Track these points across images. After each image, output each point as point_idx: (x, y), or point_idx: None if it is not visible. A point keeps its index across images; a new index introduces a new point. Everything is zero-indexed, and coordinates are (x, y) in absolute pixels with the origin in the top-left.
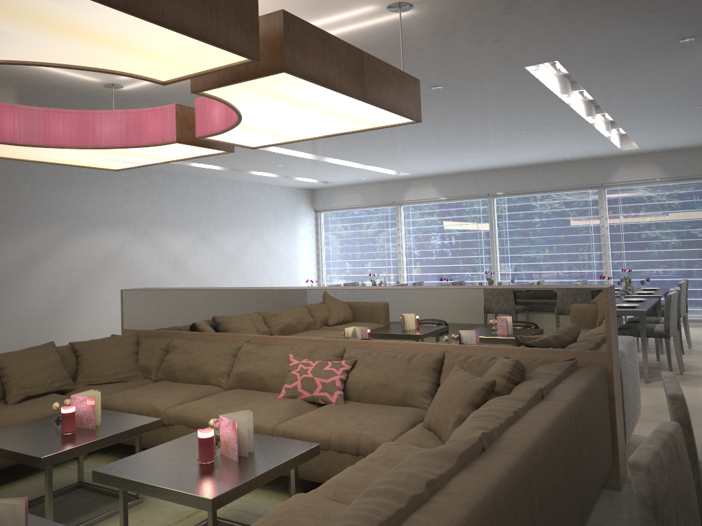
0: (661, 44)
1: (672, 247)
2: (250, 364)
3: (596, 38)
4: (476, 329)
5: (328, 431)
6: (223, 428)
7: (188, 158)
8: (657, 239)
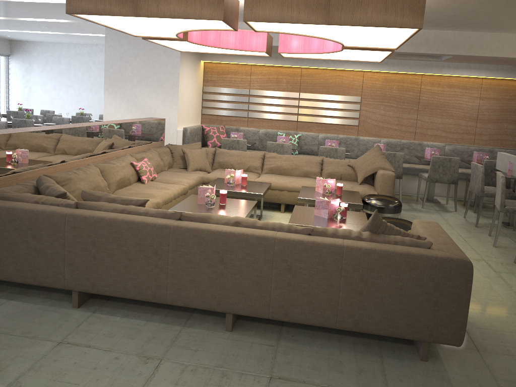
0: None
1: None
2: (121, 173)
3: None
4: (145, 138)
5: (193, 180)
6: (237, 174)
7: (118, 30)
8: None
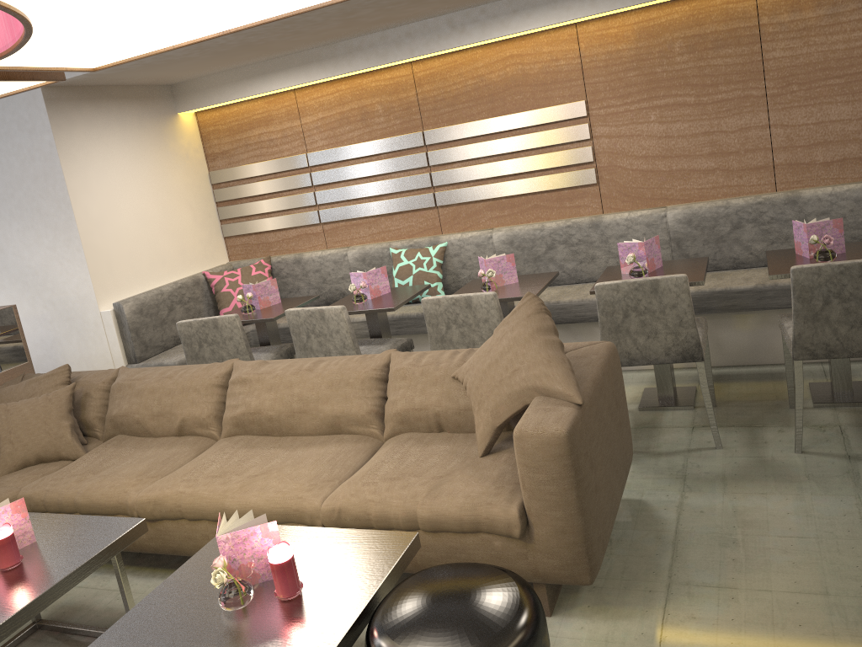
0: None
1: None
2: None
3: None
4: None
5: None
6: None
7: None
8: None
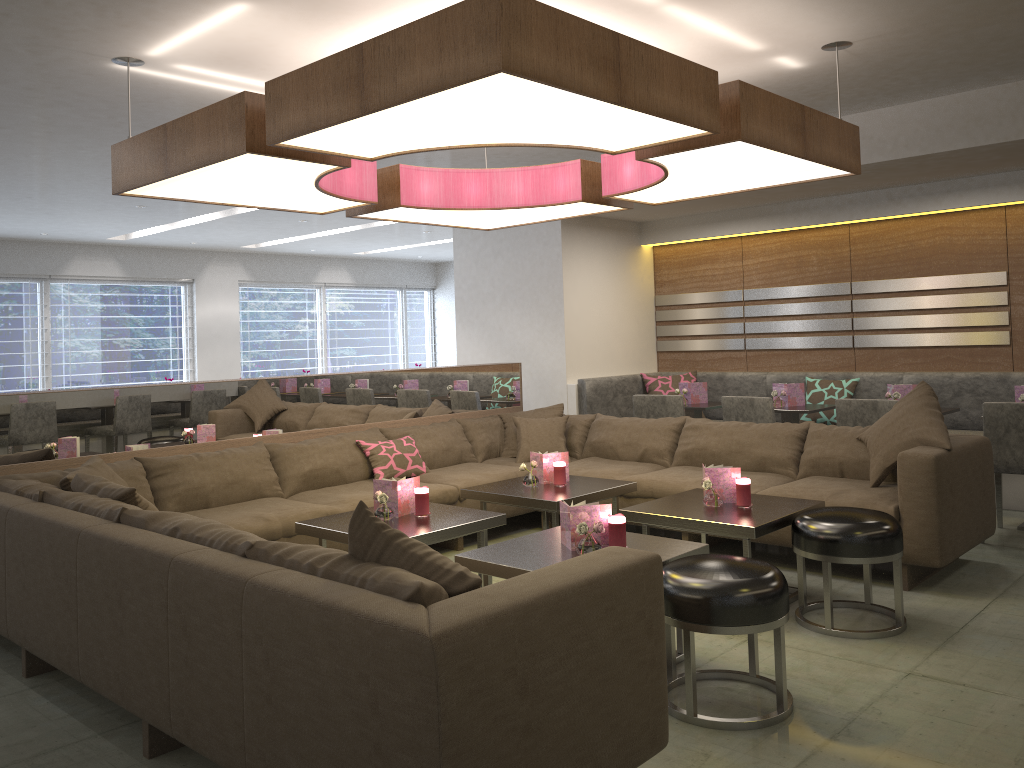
0: None
1: (122, 358)
2: (316, 460)
3: None
4: (453, 400)
5: (493, 478)
6: (549, 462)
7: (261, 207)
8: (107, 348)
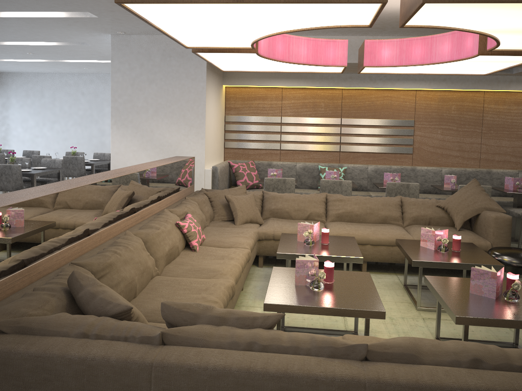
0: (117, 30)
1: None
2: (168, 241)
3: (137, 24)
4: (177, 184)
5: (251, 239)
6: (315, 229)
7: (171, 36)
8: None
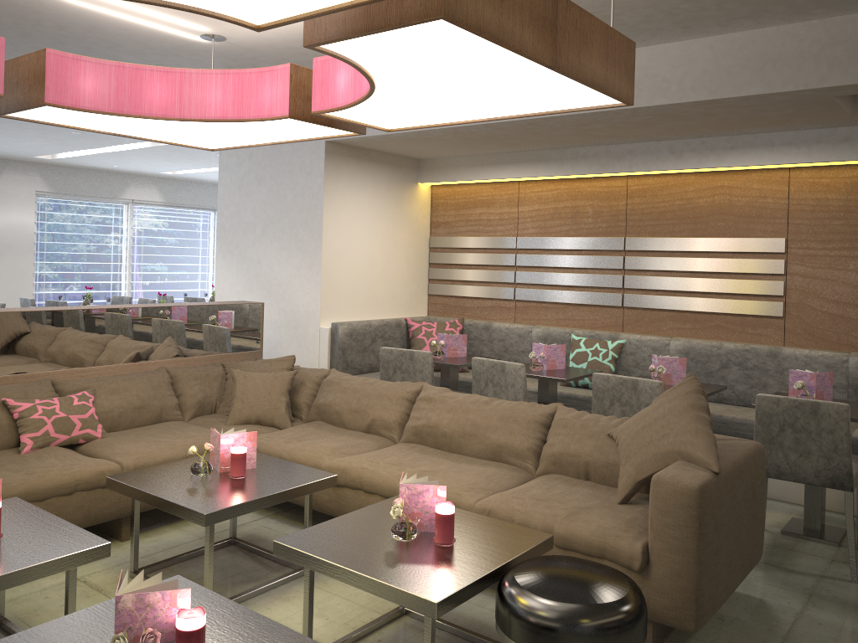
0: None
1: None
2: None
3: None
4: (171, 344)
5: (181, 450)
6: (229, 445)
7: None
8: None
